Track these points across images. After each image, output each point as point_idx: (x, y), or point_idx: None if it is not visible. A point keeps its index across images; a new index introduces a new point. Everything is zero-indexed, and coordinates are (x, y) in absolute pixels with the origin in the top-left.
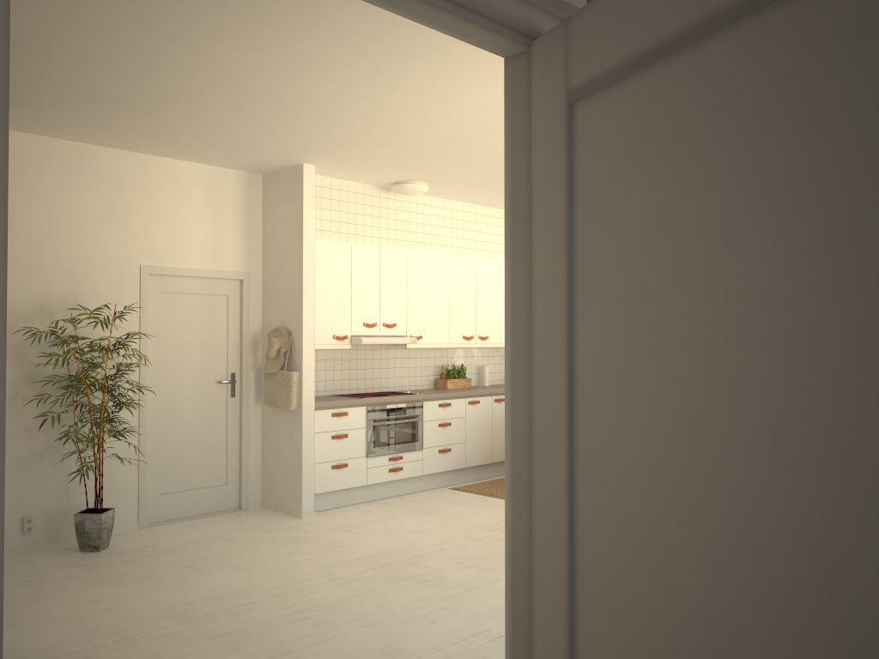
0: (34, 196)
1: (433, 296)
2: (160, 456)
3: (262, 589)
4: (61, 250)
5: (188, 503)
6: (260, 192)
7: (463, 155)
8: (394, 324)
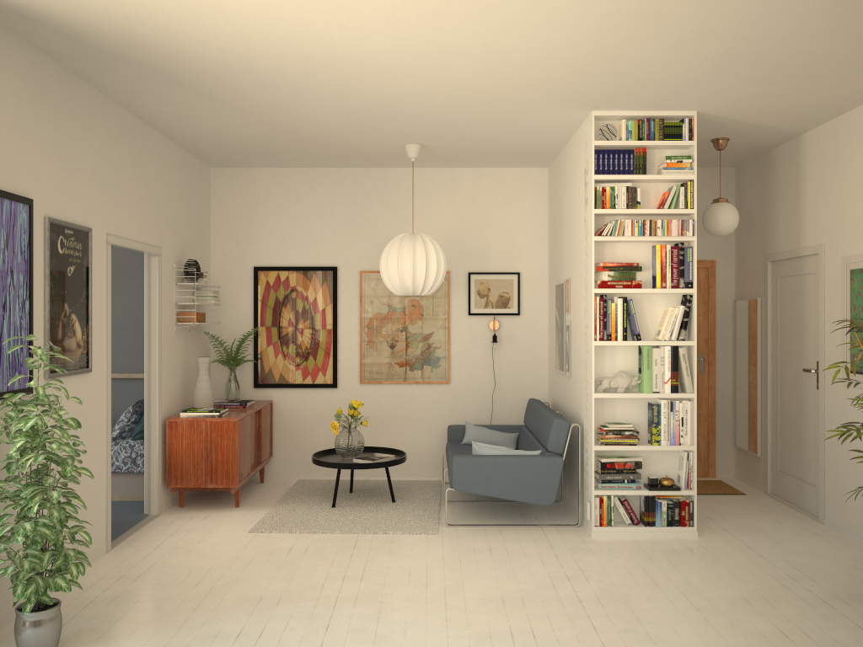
0: None
1: None
2: None
3: (638, 644)
4: None
5: None
6: None
7: None
8: None
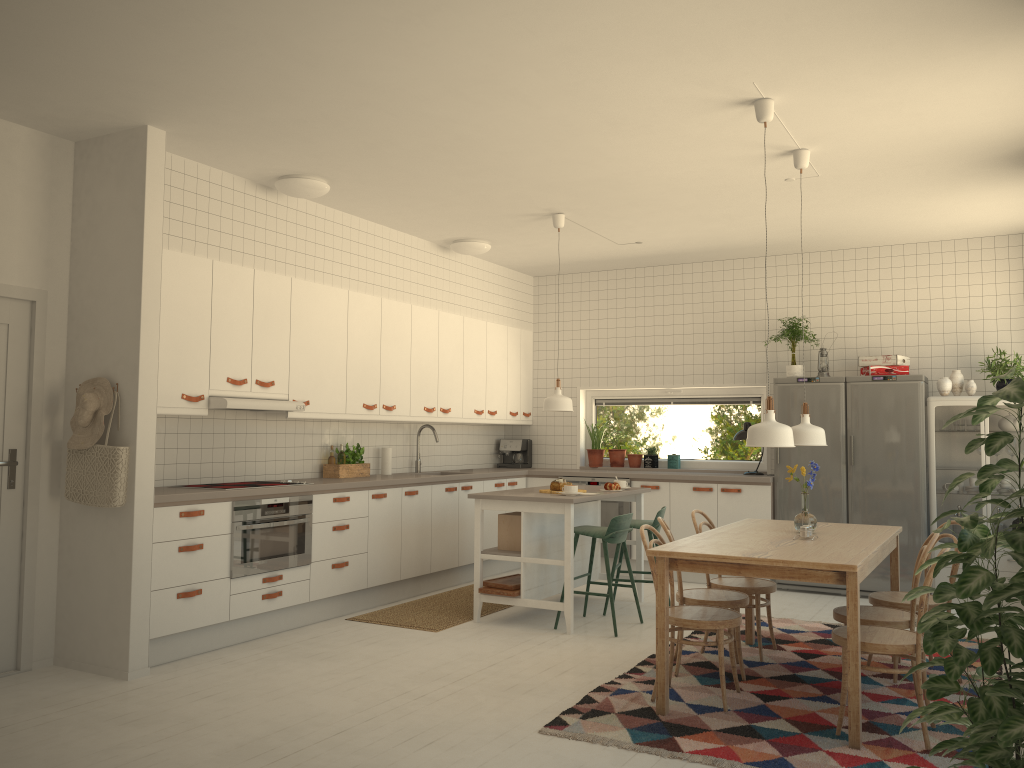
0: None
1: (326, 346)
2: None
3: None
4: None
5: None
6: (70, 169)
7: (399, 133)
8: (271, 383)
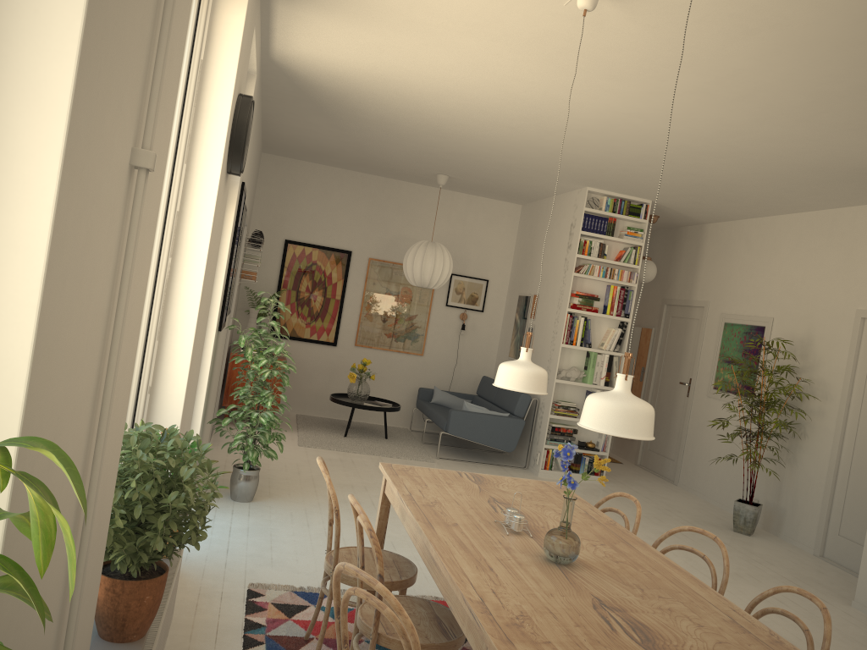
0: (801, 258)
1: None
2: (845, 498)
3: None
4: (807, 299)
5: (859, 558)
6: None
7: None
8: None
